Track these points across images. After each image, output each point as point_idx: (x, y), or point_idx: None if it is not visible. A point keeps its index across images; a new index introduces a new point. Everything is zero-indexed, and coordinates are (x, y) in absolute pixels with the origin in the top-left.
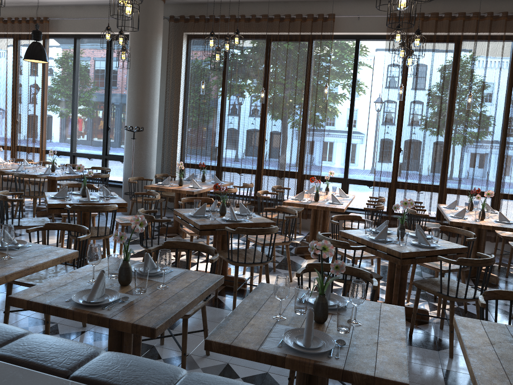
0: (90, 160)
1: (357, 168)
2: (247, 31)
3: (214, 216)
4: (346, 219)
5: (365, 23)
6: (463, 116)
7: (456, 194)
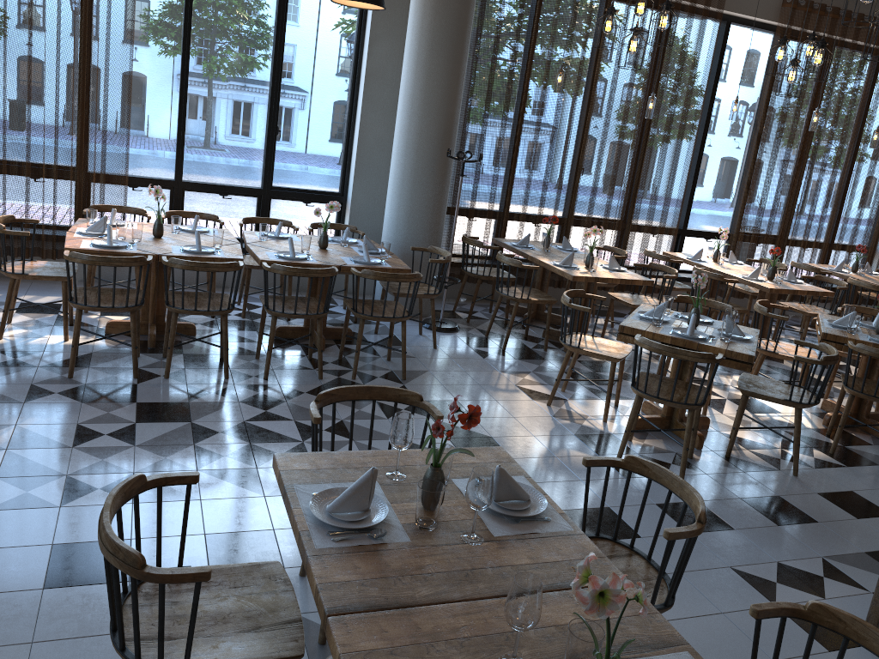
0: (226, 198)
1: (694, 214)
2: None
3: None
4: None
5: (751, 2)
6: (838, 151)
7: (813, 249)
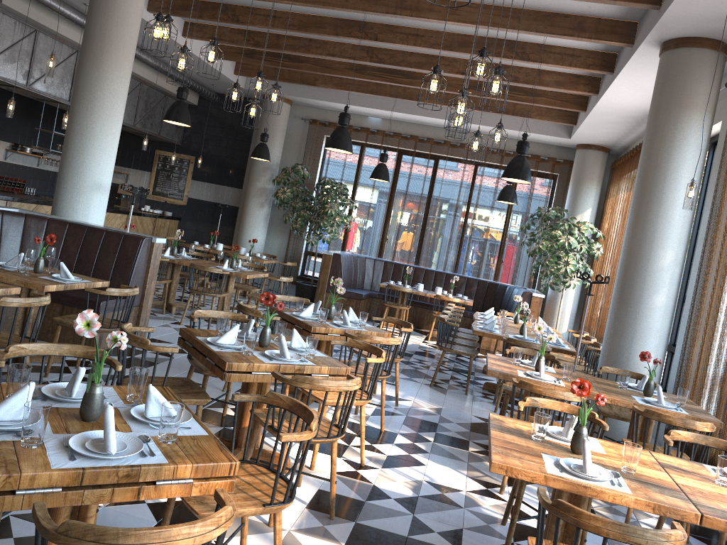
0: None
1: None
2: None
3: (216, 330)
4: (307, 421)
5: None
6: None
7: None
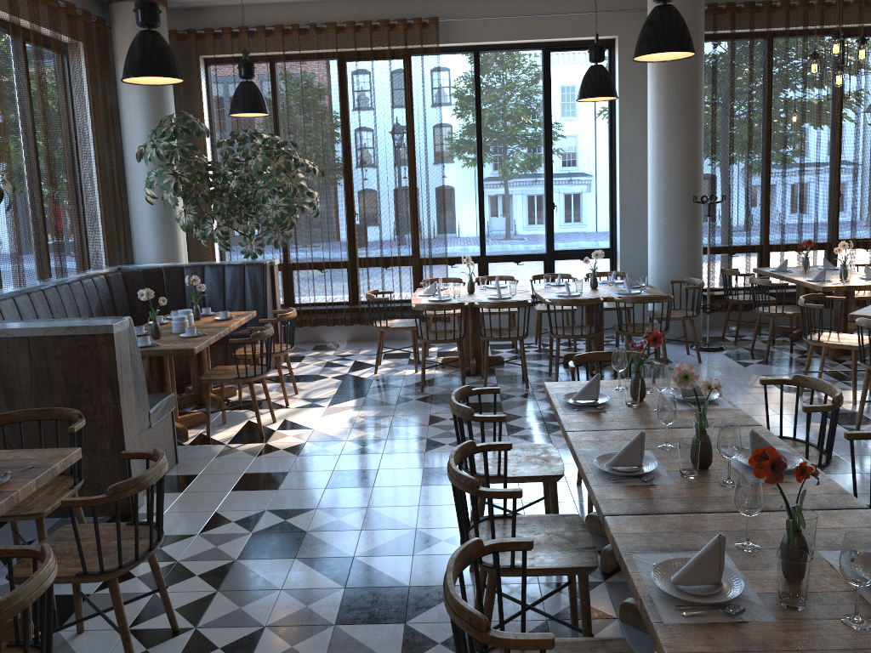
0: (519, 264)
1: None
2: (824, 24)
3: None
4: None
5: None
6: None
7: None
